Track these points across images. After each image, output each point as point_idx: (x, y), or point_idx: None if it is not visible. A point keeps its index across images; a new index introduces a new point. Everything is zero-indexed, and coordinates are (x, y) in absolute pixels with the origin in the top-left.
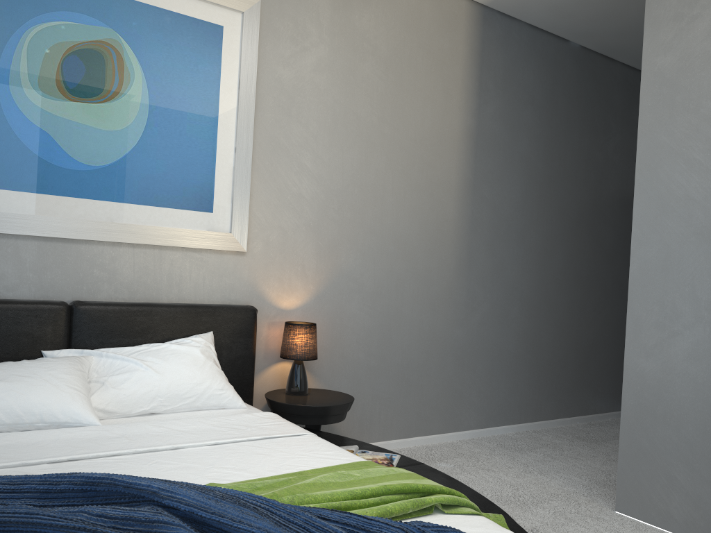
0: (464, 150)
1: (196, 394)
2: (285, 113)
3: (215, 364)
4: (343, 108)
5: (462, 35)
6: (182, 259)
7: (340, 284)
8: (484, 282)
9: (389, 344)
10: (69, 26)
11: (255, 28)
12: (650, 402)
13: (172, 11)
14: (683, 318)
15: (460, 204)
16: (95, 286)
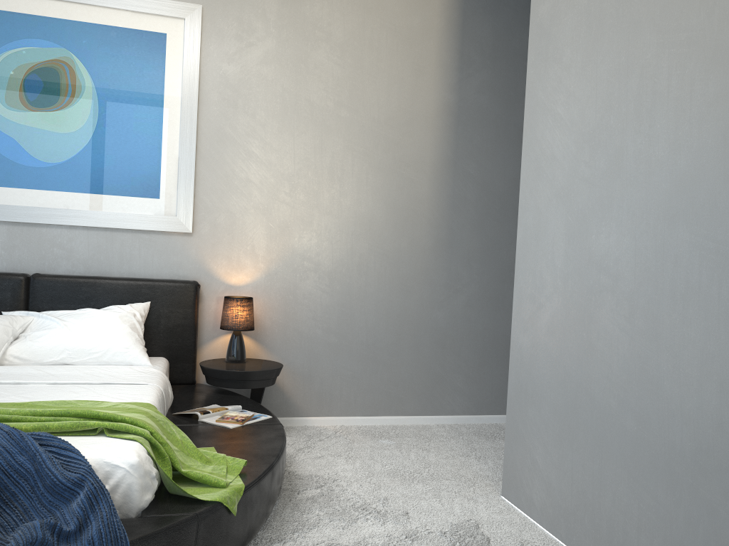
0: (441, 127)
1: (102, 350)
2: (231, 105)
3: (130, 327)
4: (293, 96)
5: (437, 9)
6: (132, 239)
7: (293, 263)
8: (470, 263)
9: (351, 322)
10: (29, 51)
11: (196, 32)
12: (524, 380)
13: (117, 26)
14: (546, 289)
15: (437, 182)
16: (55, 262)
